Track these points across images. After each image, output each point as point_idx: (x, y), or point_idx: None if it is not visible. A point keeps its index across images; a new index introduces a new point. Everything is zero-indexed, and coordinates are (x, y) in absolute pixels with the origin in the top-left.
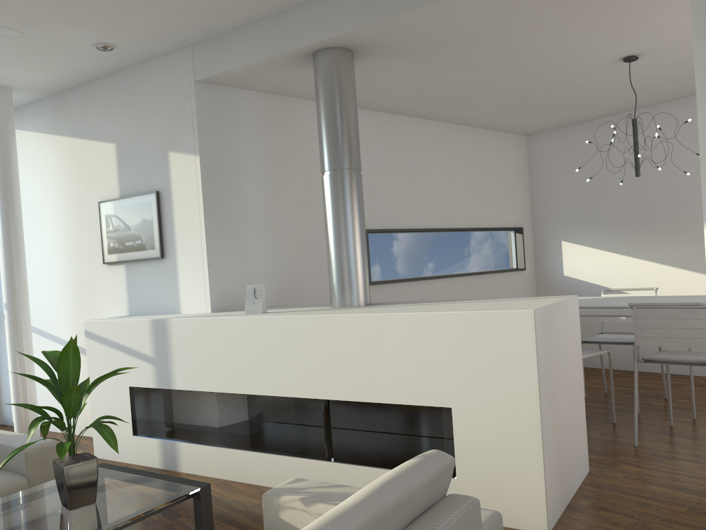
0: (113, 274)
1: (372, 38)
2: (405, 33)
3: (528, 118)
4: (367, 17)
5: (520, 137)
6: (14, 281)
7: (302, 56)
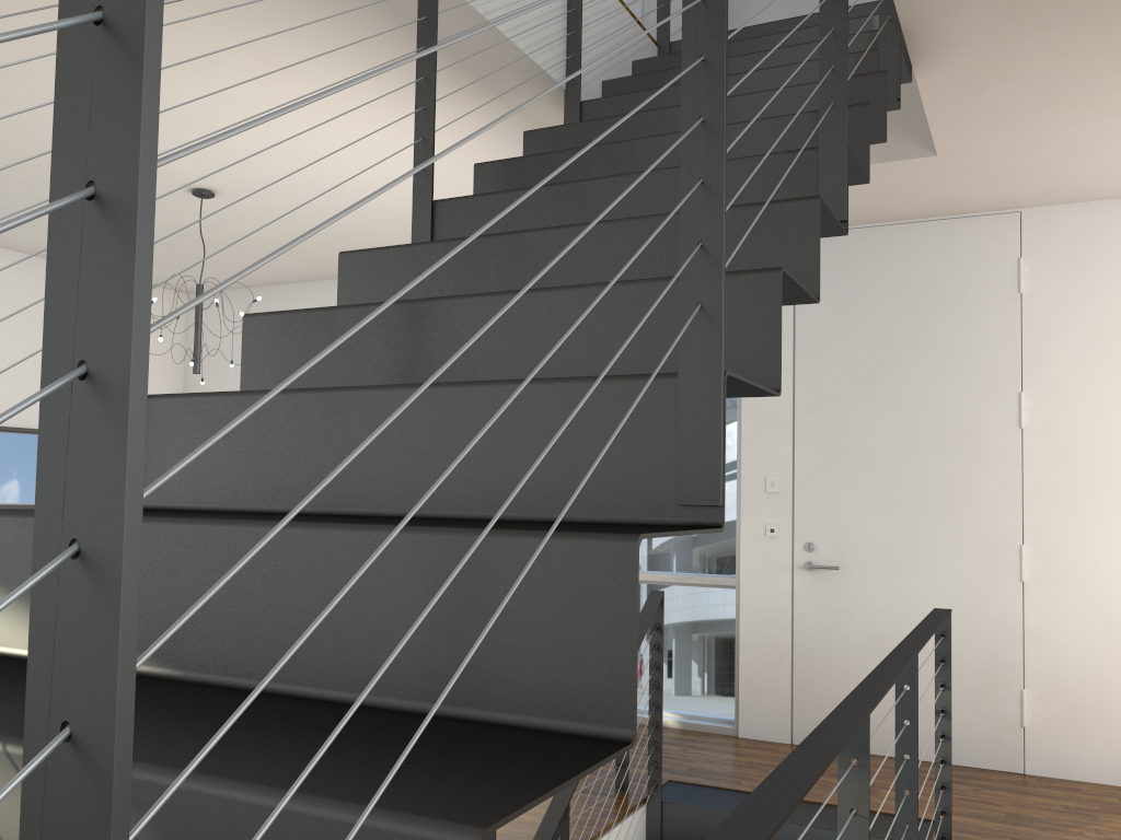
0: None
1: None
2: None
3: None
4: None
5: (172, 294)
6: None
7: None
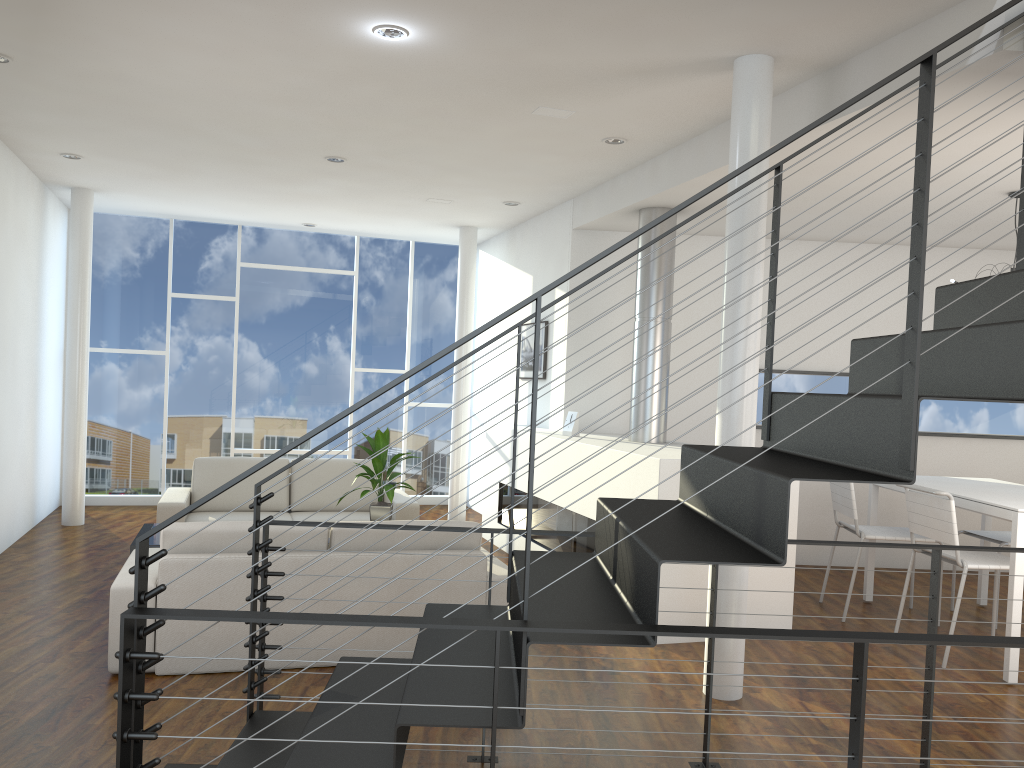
0: (522, 388)
1: (673, 201)
2: None
3: None
4: (652, 189)
5: None
6: (459, 385)
7: (634, 213)
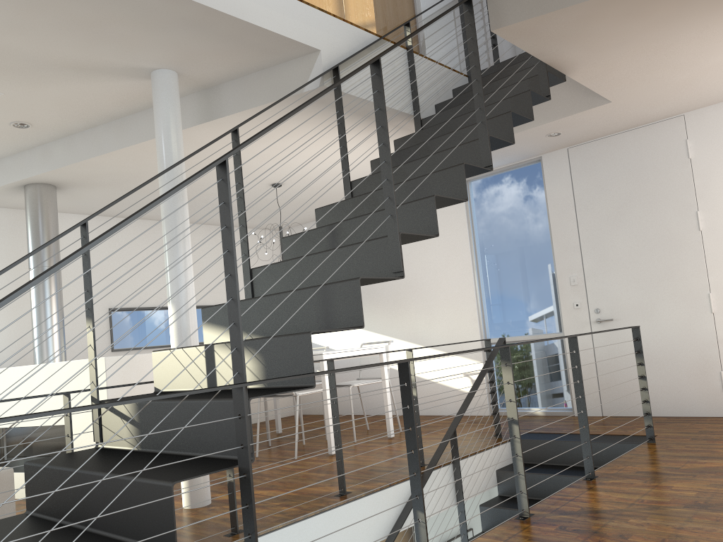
0: None
1: (60, 178)
2: (81, 175)
3: (261, 219)
4: (46, 167)
5: (273, 232)
6: None
7: (17, 188)
